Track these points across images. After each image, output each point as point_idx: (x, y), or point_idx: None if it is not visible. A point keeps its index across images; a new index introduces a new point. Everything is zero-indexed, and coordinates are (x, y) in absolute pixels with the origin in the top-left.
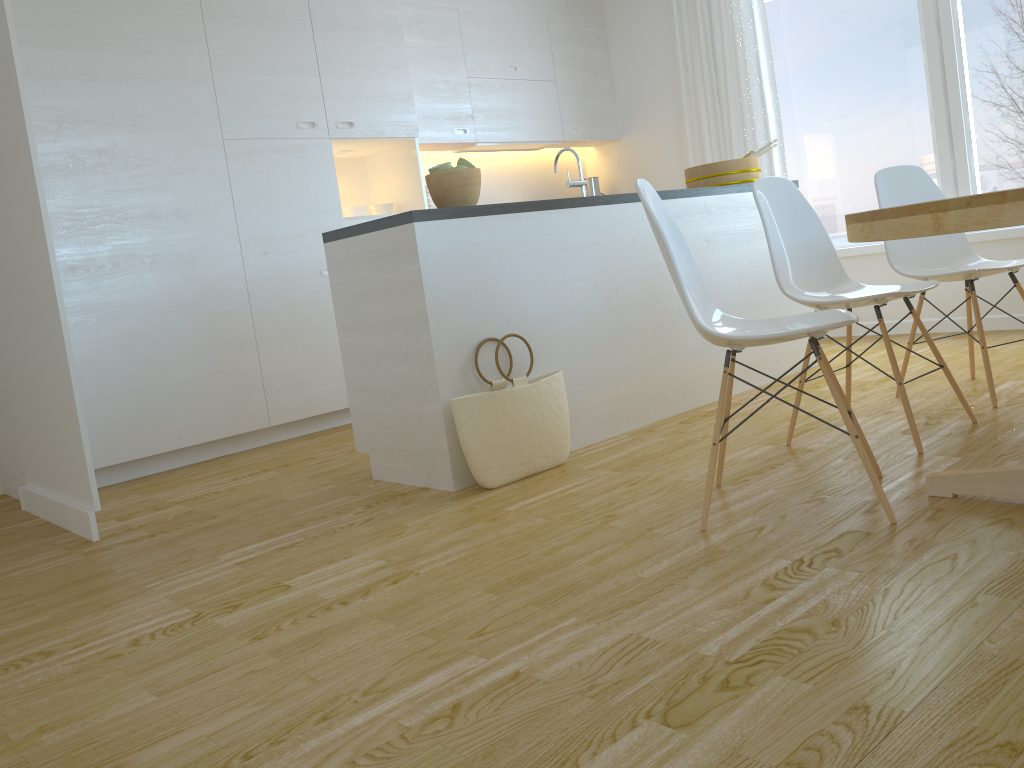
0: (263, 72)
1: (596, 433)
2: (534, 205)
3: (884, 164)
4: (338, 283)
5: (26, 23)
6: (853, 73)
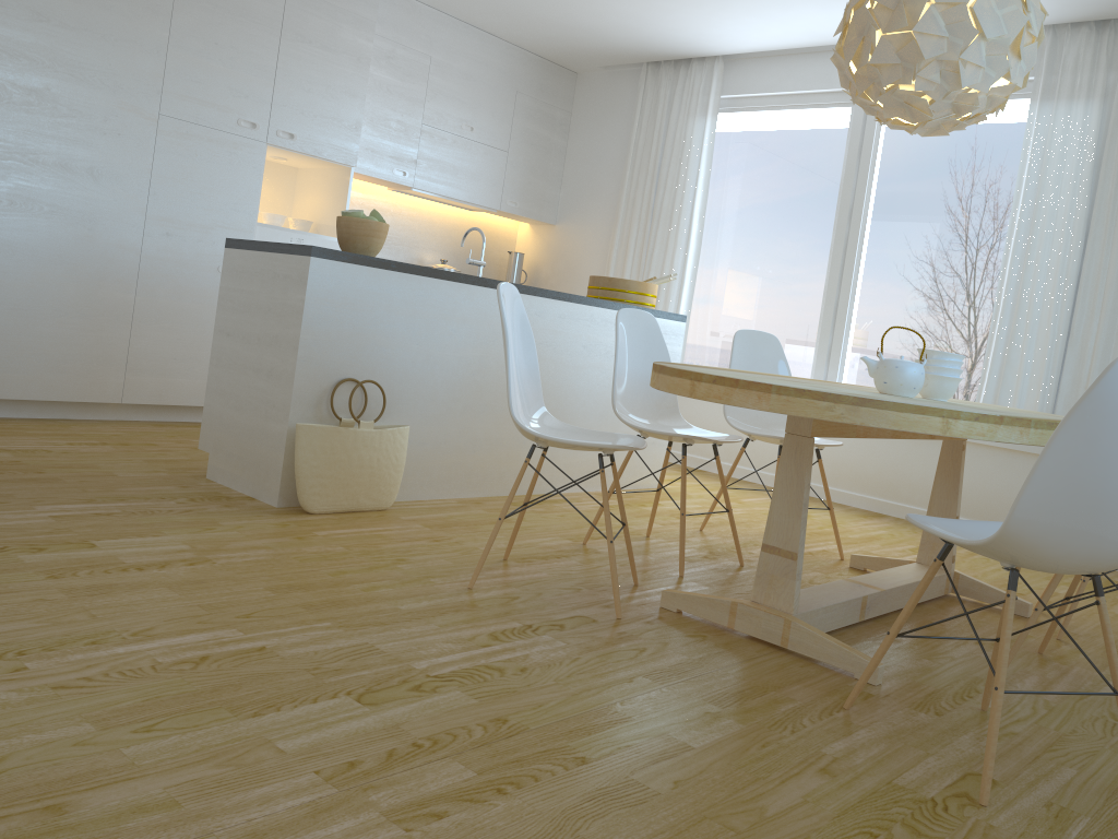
0: (219, 62)
1: (428, 491)
2: (429, 271)
3: (776, 323)
4: (227, 288)
5: None
6: (772, 233)
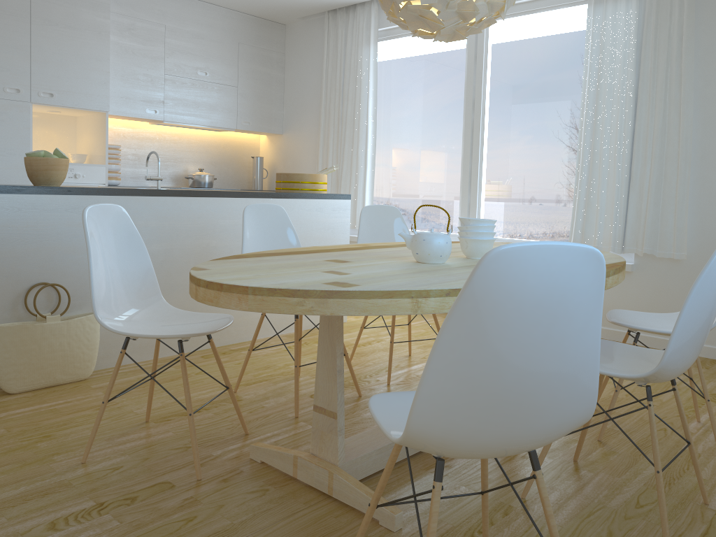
0: None
1: (132, 357)
2: (105, 191)
3: (432, 189)
4: None
5: None
6: (423, 124)
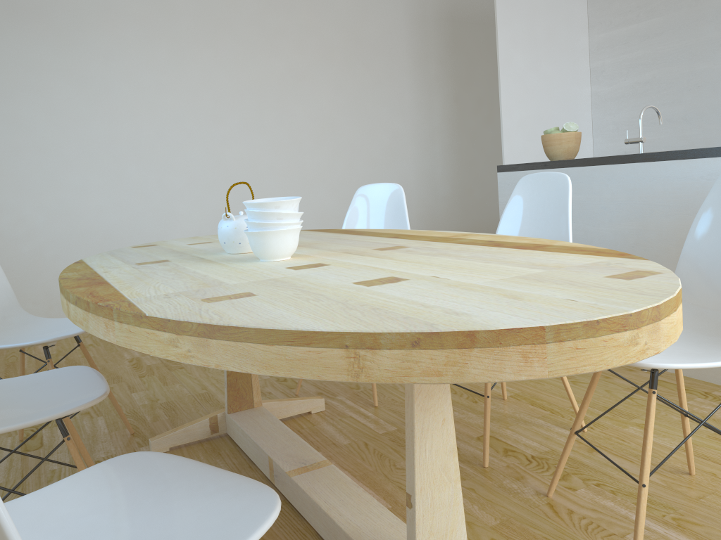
0: None
1: None
2: (572, 162)
3: None
4: None
5: (618, 14)
6: None
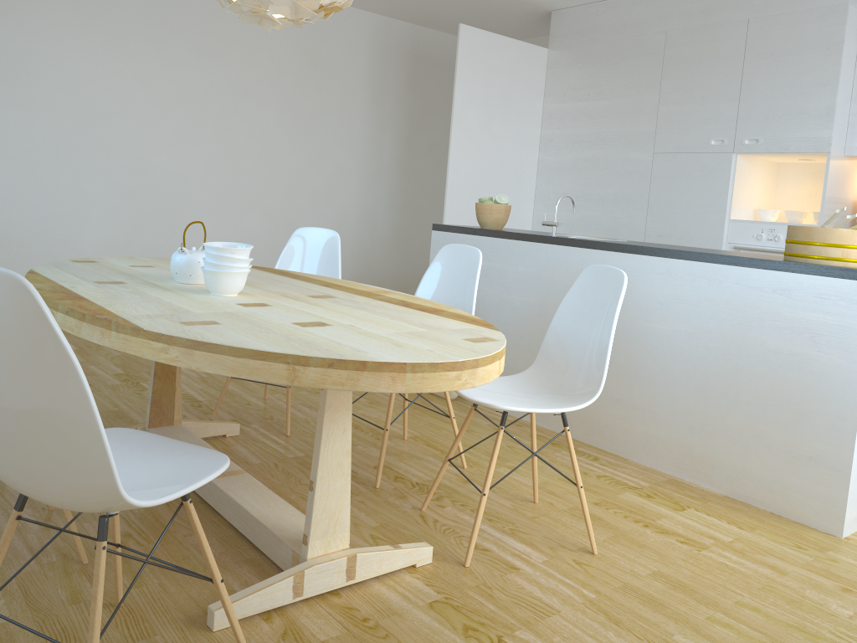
0: (693, 102)
1: None
2: (497, 233)
3: None
4: None
5: (572, 88)
6: None
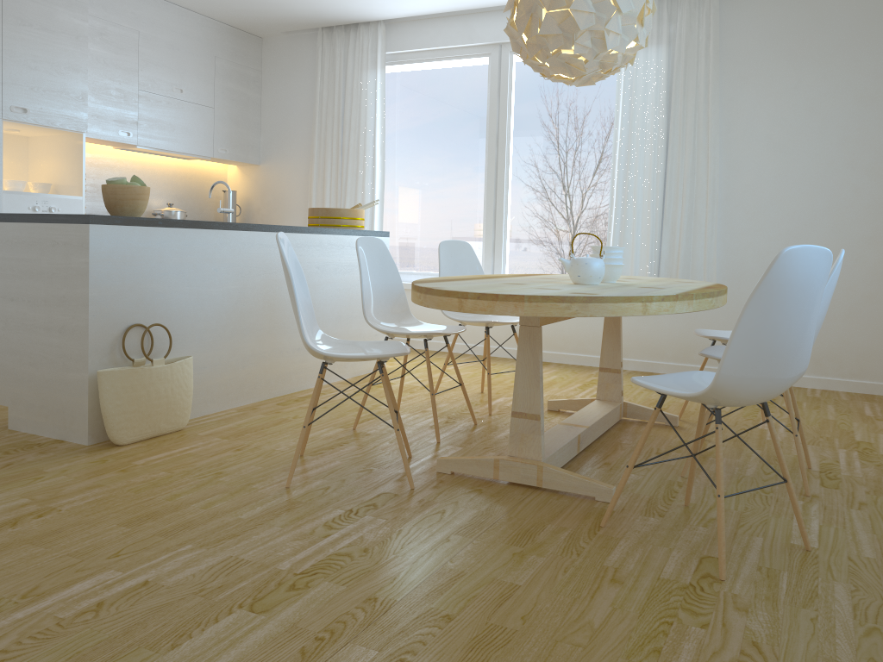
0: None
1: (211, 406)
2: (190, 223)
3: (450, 228)
4: (4, 258)
5: None
6: (439, 158)
